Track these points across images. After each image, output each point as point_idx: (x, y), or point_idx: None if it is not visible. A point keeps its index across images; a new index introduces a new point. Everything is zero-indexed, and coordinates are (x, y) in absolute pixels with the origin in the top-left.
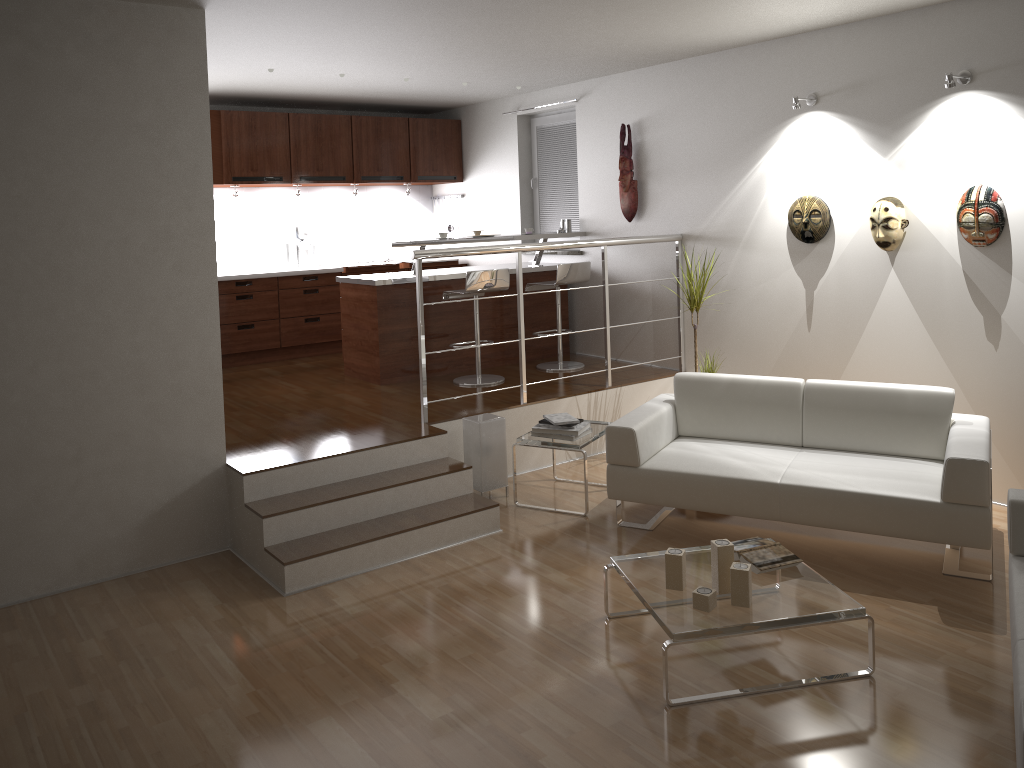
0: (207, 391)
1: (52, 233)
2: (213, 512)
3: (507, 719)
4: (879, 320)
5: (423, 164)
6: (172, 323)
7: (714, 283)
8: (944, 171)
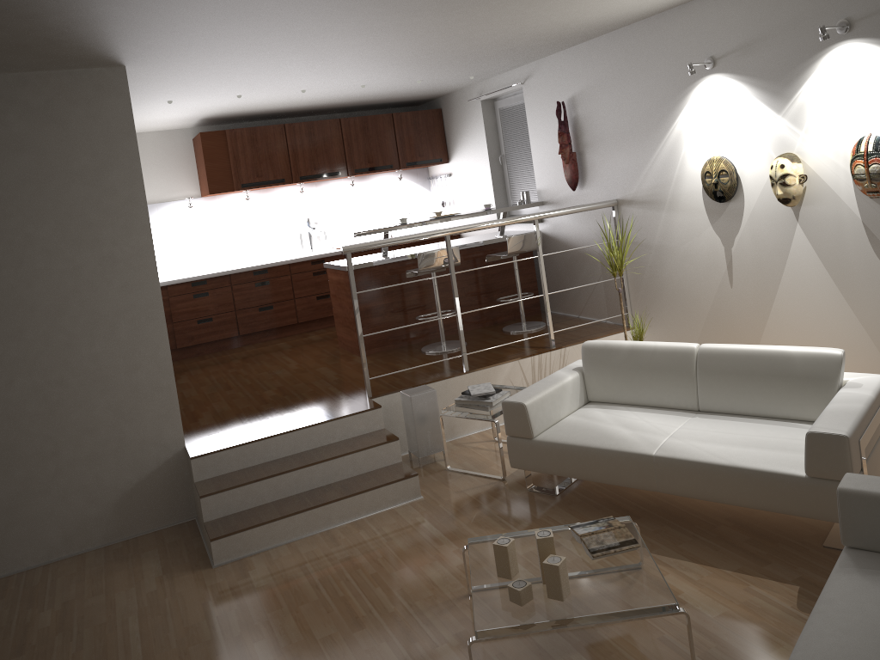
0: (162, 387)
1: (13, 270)
2: (178, 488)
3: None
4: (791, 275)
5: (410, 152)
6: (124, 333)
7: (648, 244)
8: (834, 123)
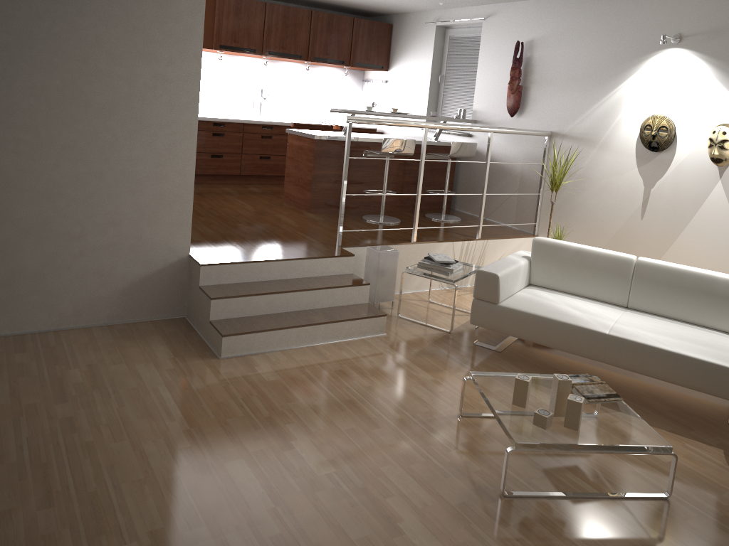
0: (181, 200)
1: (79, 65)
2: (176, 288)
3: (376, 485)
4: (701, 219)
5: (360, 54)
6: (161, 145)
7: (571, 172)
8: None
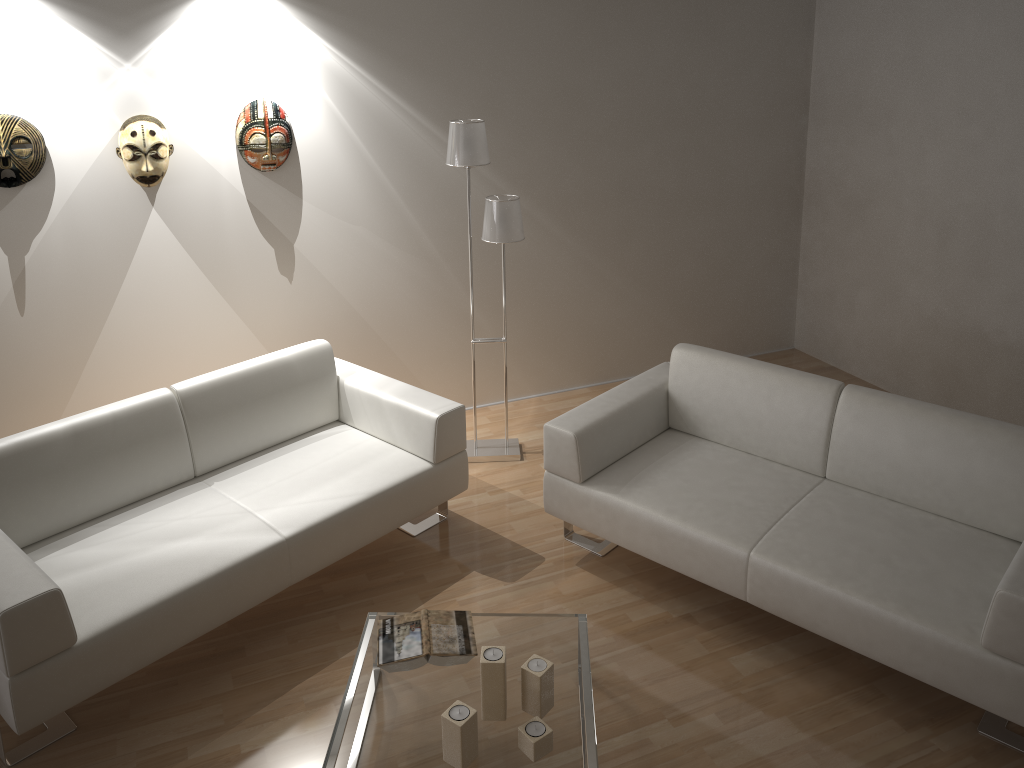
0: None
1: None
2: None
3: None
4: (140, 277)
5: None
6: None
7: None
8: (216, 82)
